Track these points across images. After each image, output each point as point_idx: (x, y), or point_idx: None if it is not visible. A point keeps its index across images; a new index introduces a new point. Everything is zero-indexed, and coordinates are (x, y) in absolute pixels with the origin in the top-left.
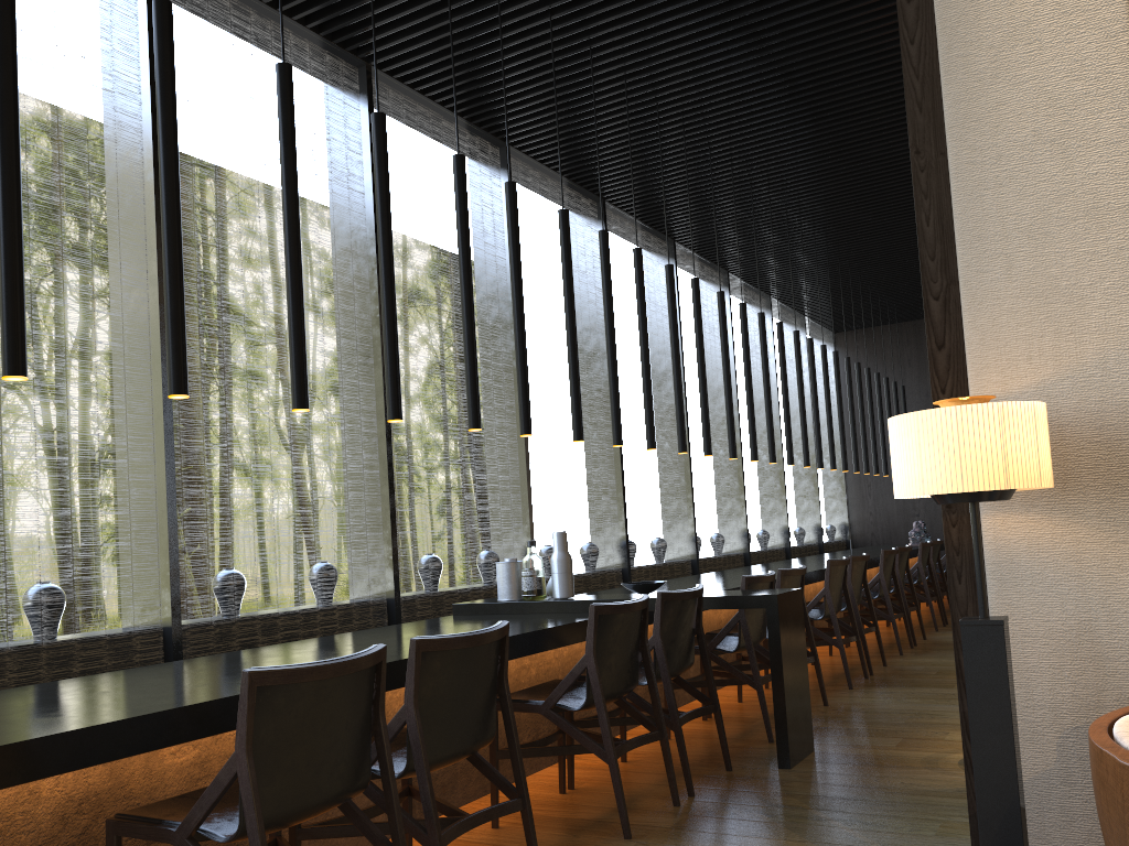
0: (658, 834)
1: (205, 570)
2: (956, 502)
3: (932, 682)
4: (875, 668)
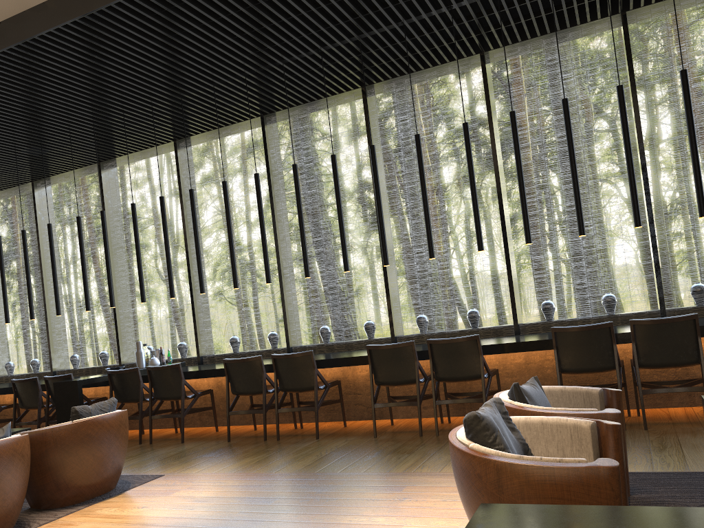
0: None
1: None
2: None
3: (230, 452)
4: (312, 438)
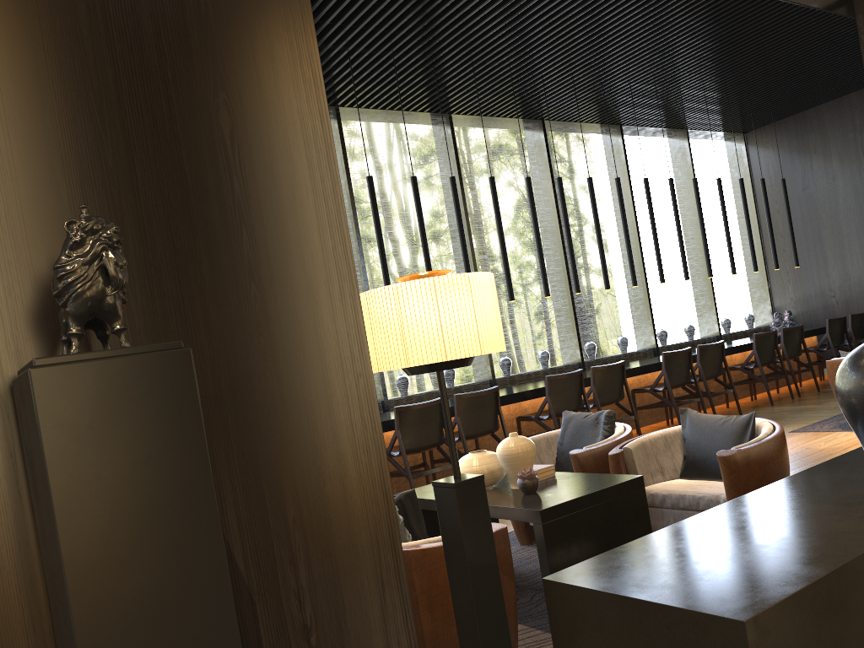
0: None
1: None
2: None
3: None
4: None
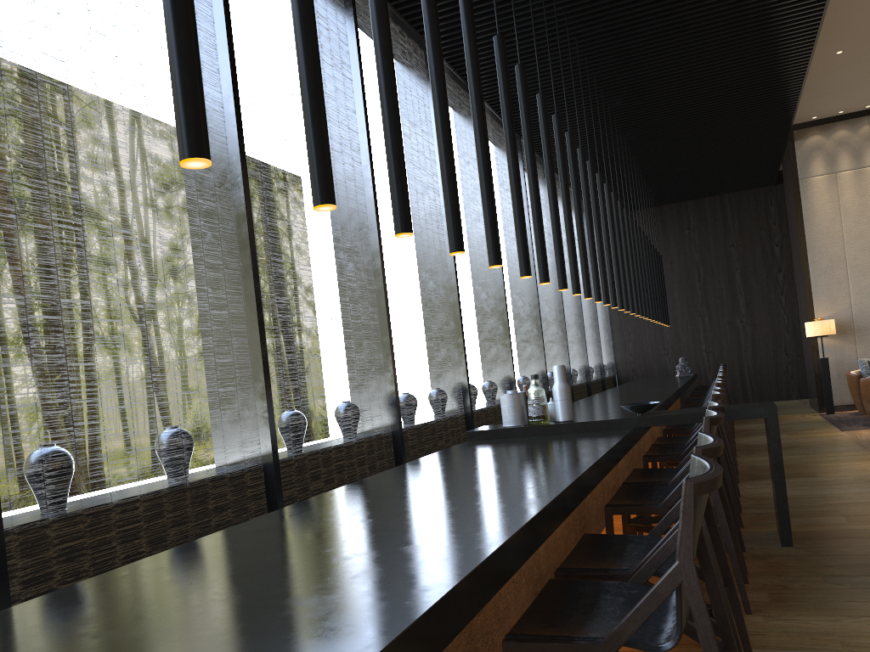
0: (769, 607)
1: (76, 426)
2: None
3: (793, 473)
4: None
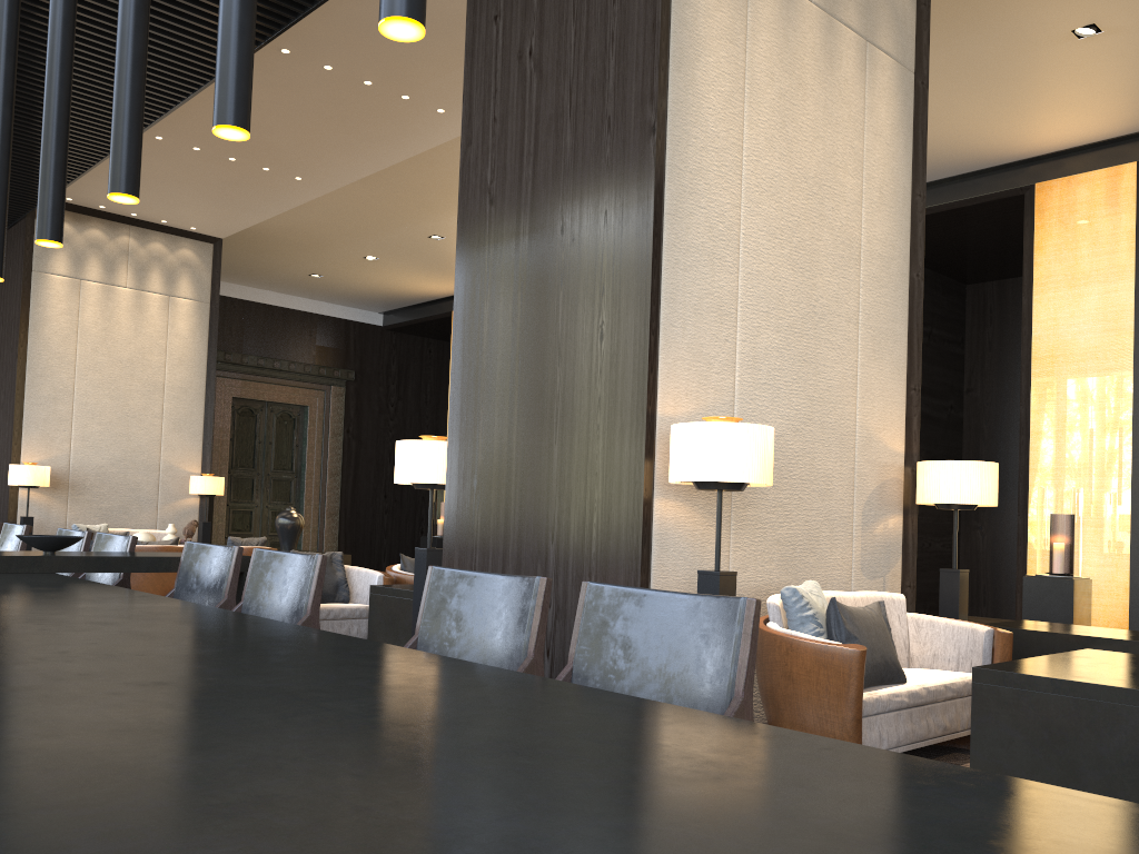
0: None
1: None
2: (733, 489)
3: None
4: None
